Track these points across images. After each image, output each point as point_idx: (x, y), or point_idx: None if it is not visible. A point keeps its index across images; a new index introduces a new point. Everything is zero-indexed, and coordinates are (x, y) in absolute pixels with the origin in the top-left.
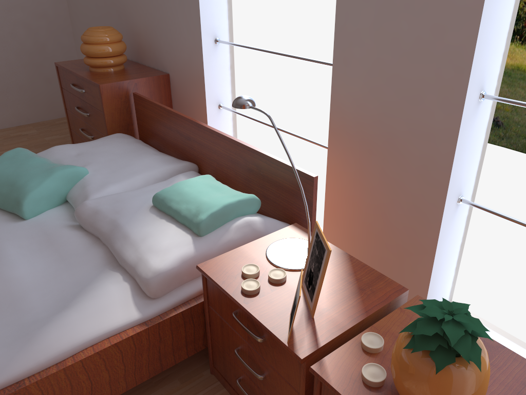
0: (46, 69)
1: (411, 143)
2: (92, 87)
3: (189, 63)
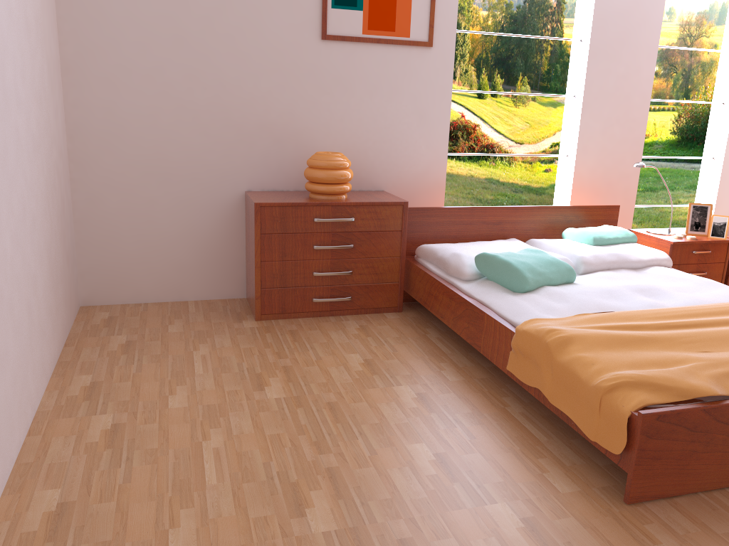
0: (66, 241)
1: (619, 183)
2: (384, 208)
3: (424, 174)
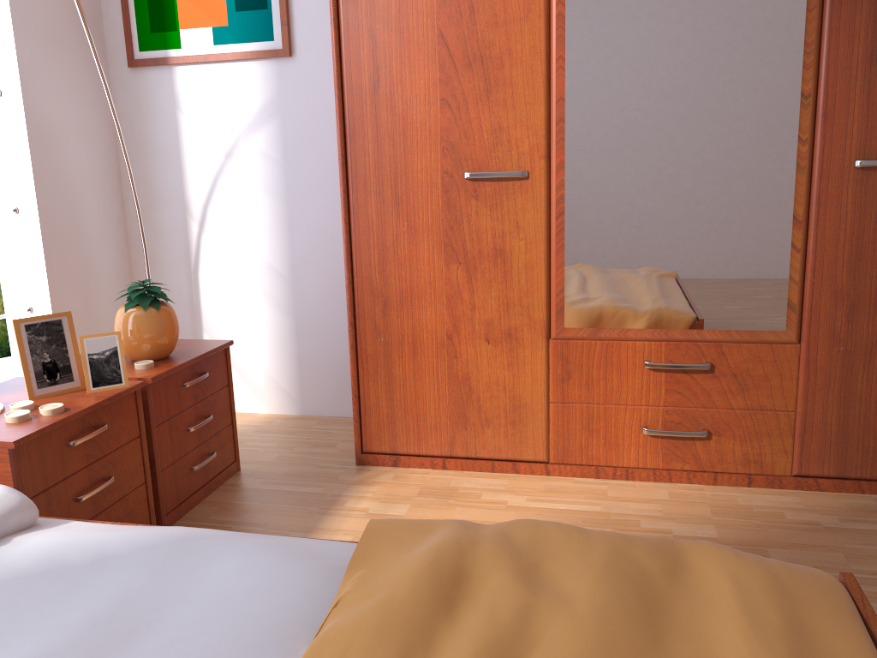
0: None
1: None
2: None
3: None
